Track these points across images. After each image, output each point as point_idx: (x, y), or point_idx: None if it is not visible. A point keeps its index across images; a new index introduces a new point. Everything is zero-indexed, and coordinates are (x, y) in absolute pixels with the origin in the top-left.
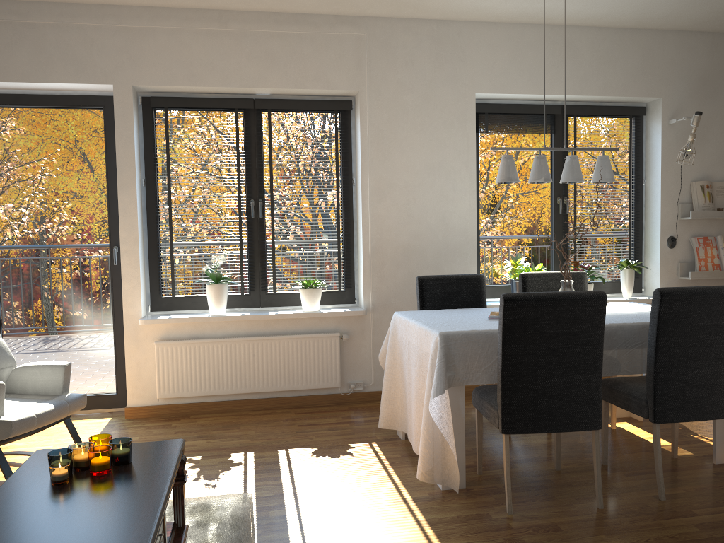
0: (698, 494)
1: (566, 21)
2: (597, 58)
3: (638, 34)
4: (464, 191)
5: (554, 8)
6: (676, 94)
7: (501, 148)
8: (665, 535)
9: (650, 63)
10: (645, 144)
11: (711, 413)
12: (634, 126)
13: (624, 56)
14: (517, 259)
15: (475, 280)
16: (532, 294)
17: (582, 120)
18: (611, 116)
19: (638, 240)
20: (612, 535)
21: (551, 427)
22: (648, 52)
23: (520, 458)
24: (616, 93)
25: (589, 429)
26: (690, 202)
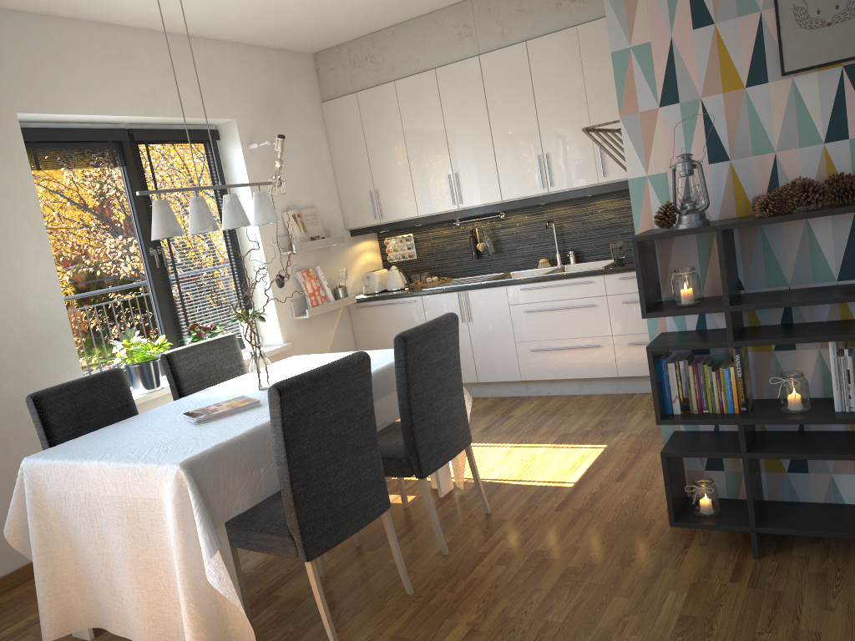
0: (465, 532)
1: (118, 19)
2: (160, 70)
3: (197, 44)
4: (35, 256)
5: (111, 0)
6: (248, 115)
7: (152, 192)
8: (490, 587)
9: (216, 79)
10: (225, 173)
11: (457, 447)
12: (210, 152)
13: (189, 69)
14: (130, 337)
15: (113, 378)
16: (306, 375)
17: (153, 148)
18: (184, 141)
19: (244, 284)
20: (454, 614)
21: (352, 528)
22: (212, 66)
23: (271, 583)
24: (190, 114)
25: (383, 512)
26: (286, 234)
